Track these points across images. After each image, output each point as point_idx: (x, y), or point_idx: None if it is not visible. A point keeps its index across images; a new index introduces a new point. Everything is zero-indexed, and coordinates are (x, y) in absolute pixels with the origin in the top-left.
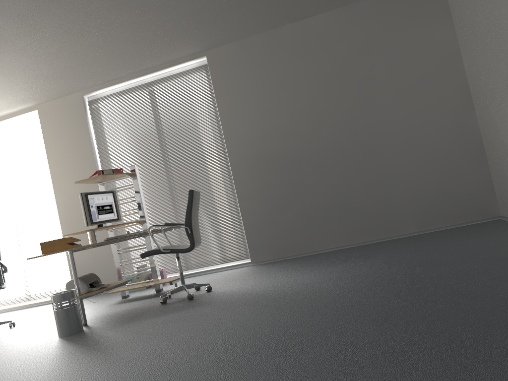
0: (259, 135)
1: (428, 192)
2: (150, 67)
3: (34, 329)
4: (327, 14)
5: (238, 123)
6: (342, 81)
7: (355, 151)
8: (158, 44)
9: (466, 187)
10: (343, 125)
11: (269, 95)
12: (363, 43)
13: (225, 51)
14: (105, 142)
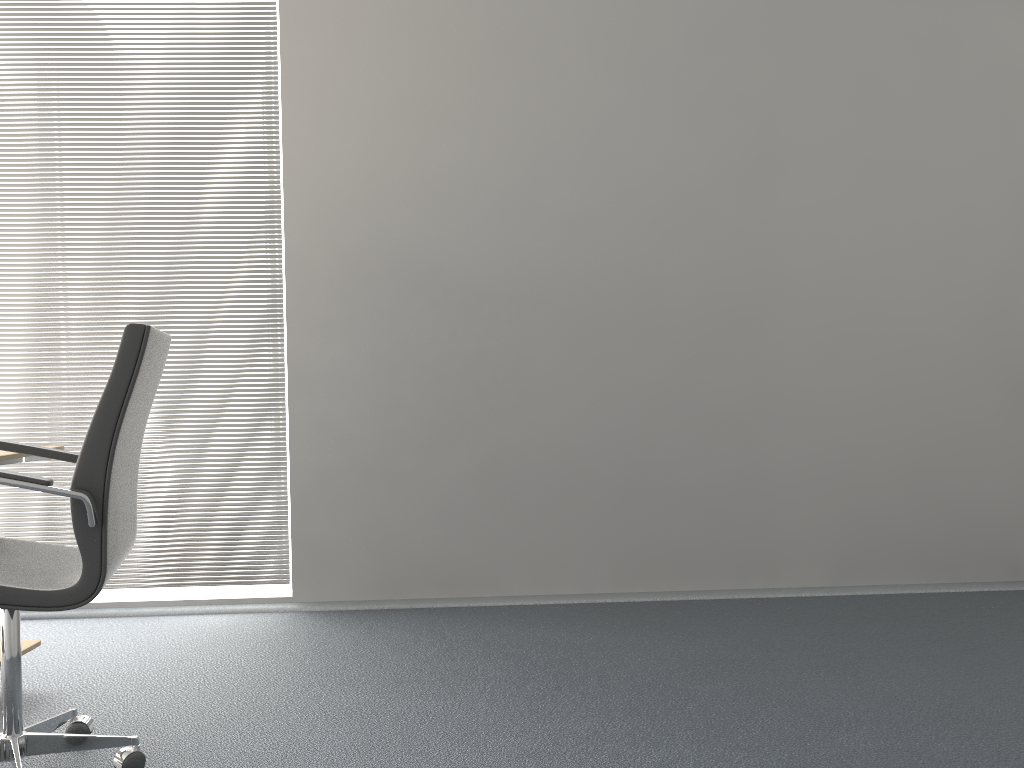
0: (406, 186)
1: (878, 476)
2: None
3: None
4: None
5: (342, 131)
6: (703, 85)
7: (697, 310)
8: None
9: (979, 483)
10: (679, 221)
11: (467, 66)
12: None
13: None
14: None
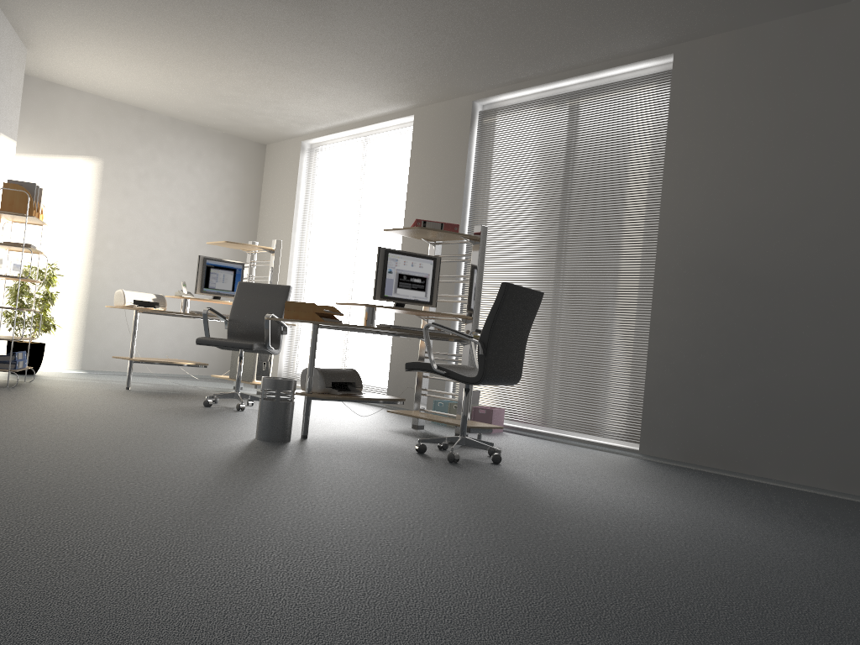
0: (724, 220)
1: None
2: (575, 65)
3: None
4: None
5: (692, 190)
6: None
7: None
8: (578, 24)
9: None
10: None
11: (768, 145)
12: None
13: (710, 47)
14: (485, 182)
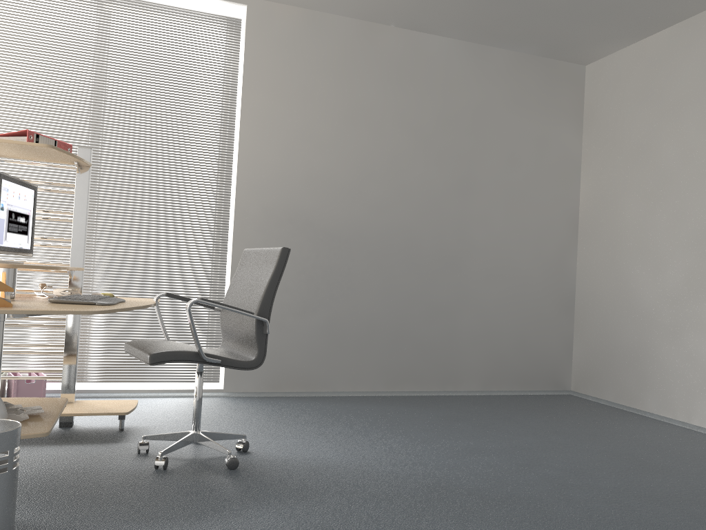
0: (300, 177)
1: (504, 339)
2: None
3: None
4: (449, 42)
5: (270, 144)
6: (442, 146)
7: (432, 253)
8: None
9: (545, 344)
10: (427, 209)
11: (335, 120)
12: (482, 106)
13: (283, 15)
14: None
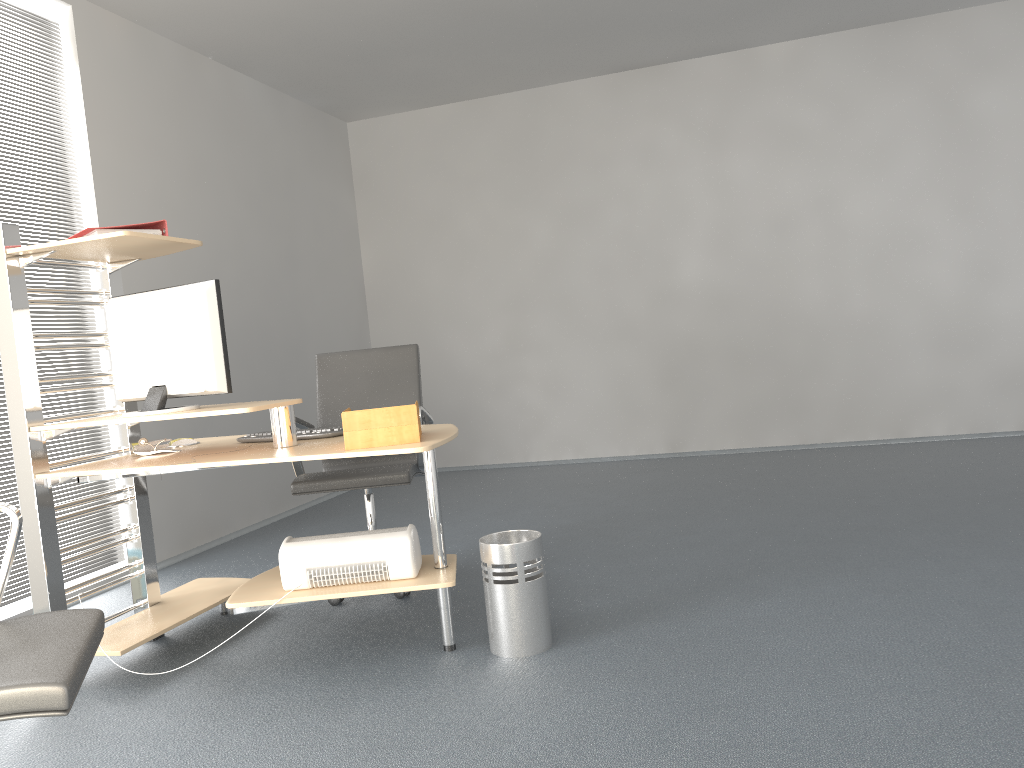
0: (163, 258)
1: None
2: None
3: (263, 757)
4: (256, 85)
5: (129, 214)
6: (270, 213)
7: (281, 343)
8: None
9: None
10: (270, 291)
11: (182, 180)
12: (289, 165)
13: (111, 27)
14: None
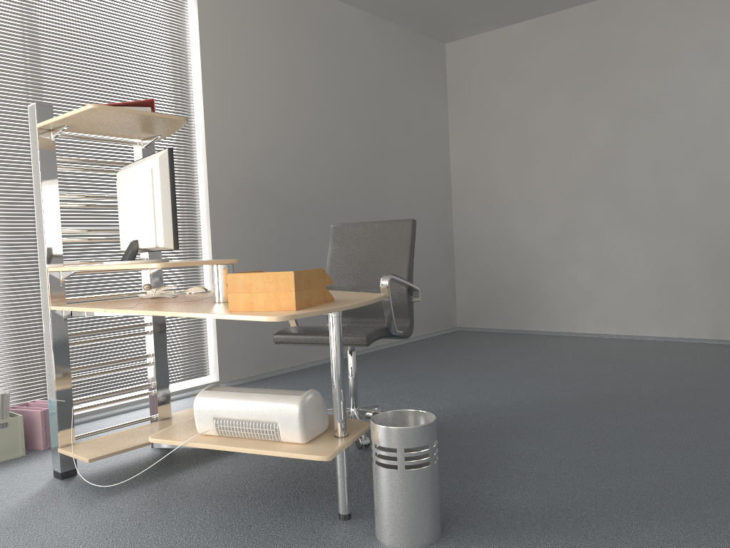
0: (260, 147)
1: None
2: None
3: None
4: (359, 13)
5: (232, 112)
6: (363, 115)
7: (365, 218)
8: None
9: (440, 291)
10: (358, 177)
11: (282, 87)
12: (385, 77)
13: None
14: None
